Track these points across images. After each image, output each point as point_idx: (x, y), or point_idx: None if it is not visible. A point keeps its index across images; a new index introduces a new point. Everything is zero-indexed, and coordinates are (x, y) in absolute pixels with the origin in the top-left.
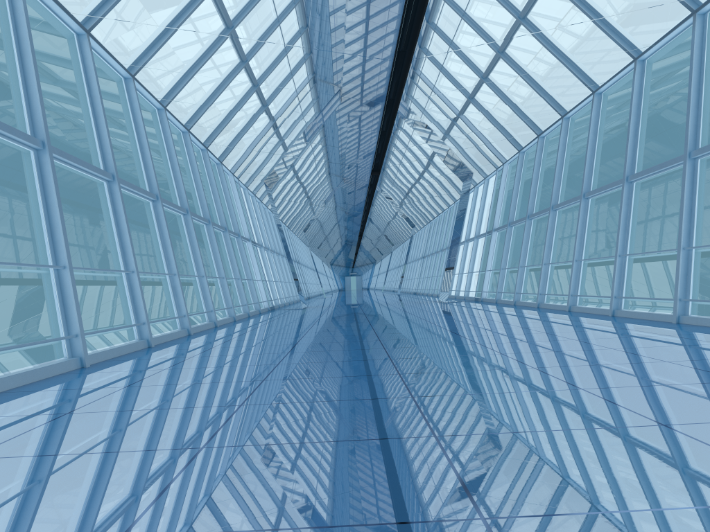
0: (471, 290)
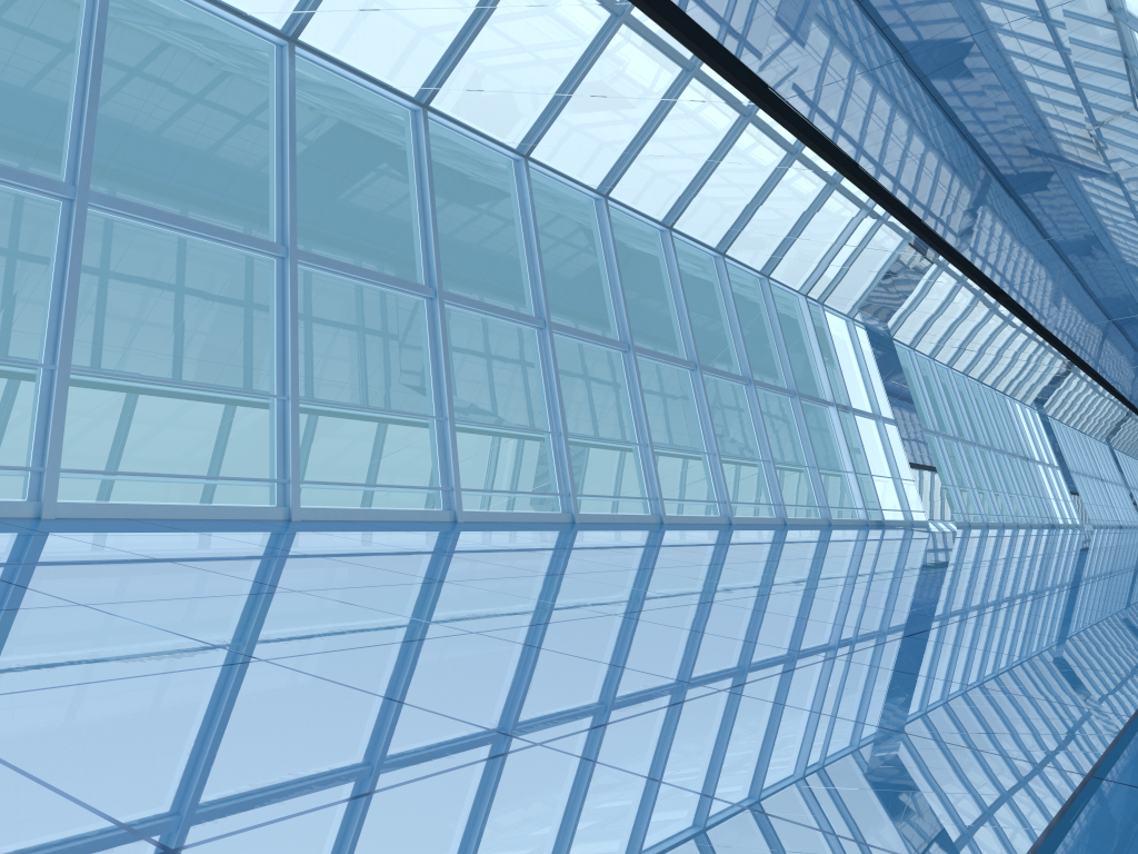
0: None
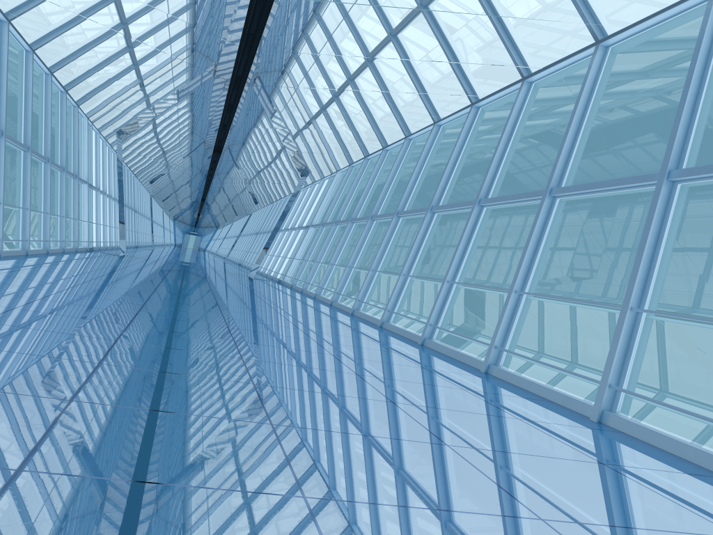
0: (277, 272)
